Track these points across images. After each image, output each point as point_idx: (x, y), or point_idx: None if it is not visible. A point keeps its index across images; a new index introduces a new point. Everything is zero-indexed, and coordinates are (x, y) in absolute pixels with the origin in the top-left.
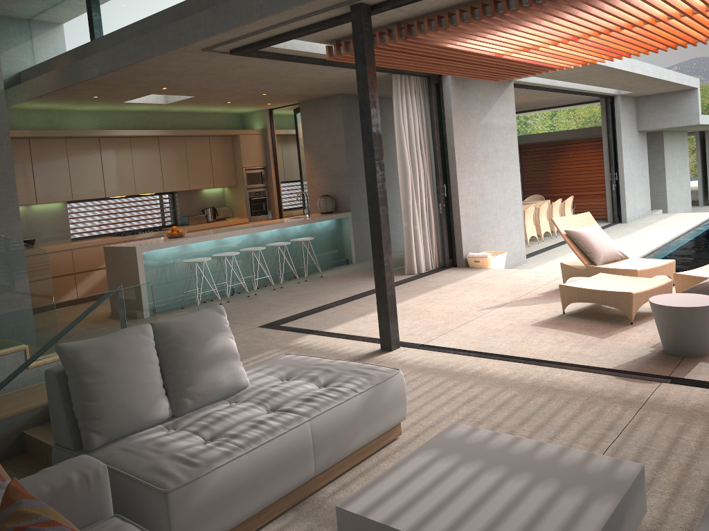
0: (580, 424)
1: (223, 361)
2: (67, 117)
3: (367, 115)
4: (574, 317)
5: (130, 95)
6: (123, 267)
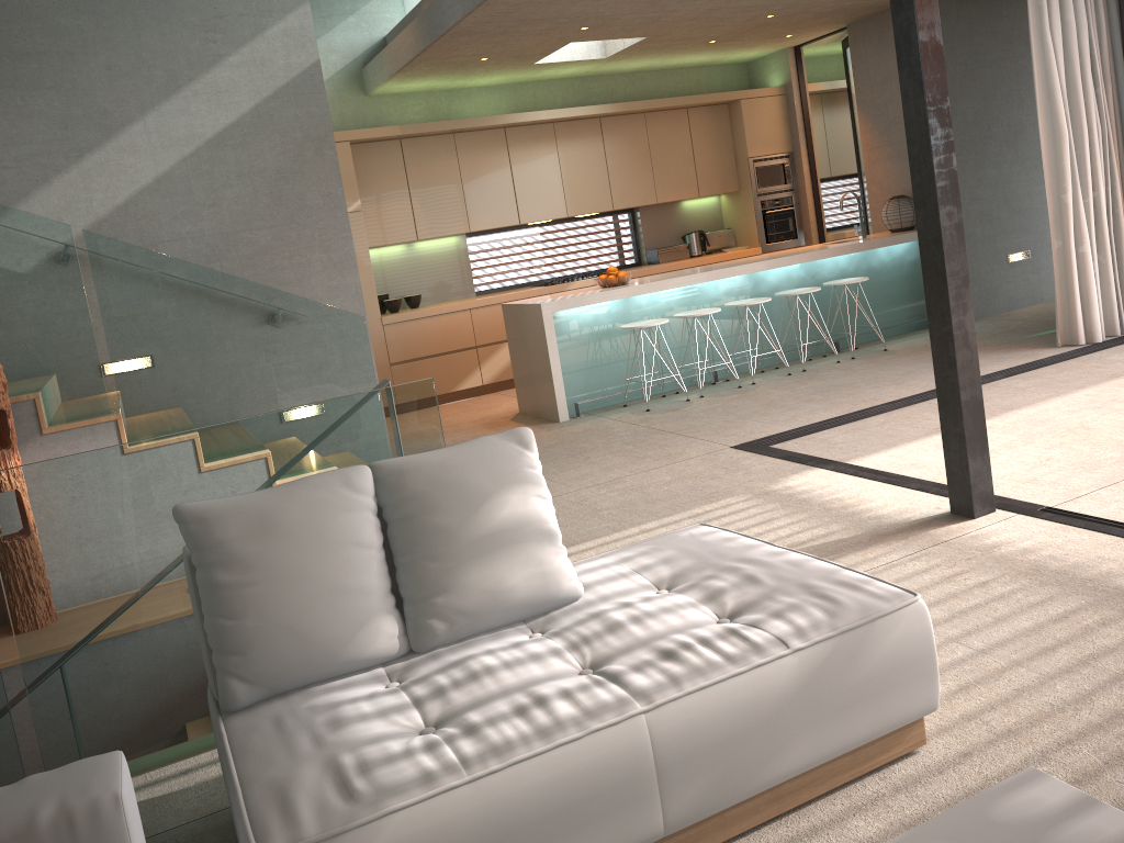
0: None
1: (517, 546)
2: (458, 99)
3: (906, 6)
4: None
5: (537, 50)
6: (528, 338)
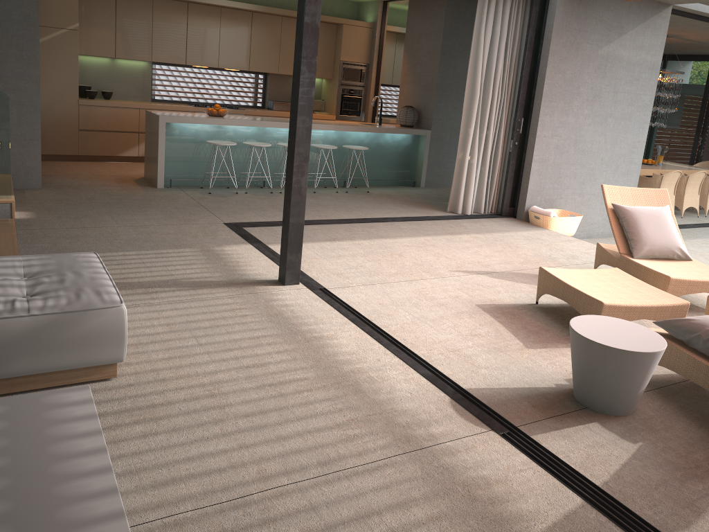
0: (302, 444)
1: None
2: None
3: (303, 0)
4: (541, 311)
5: None
6: (152, 134)
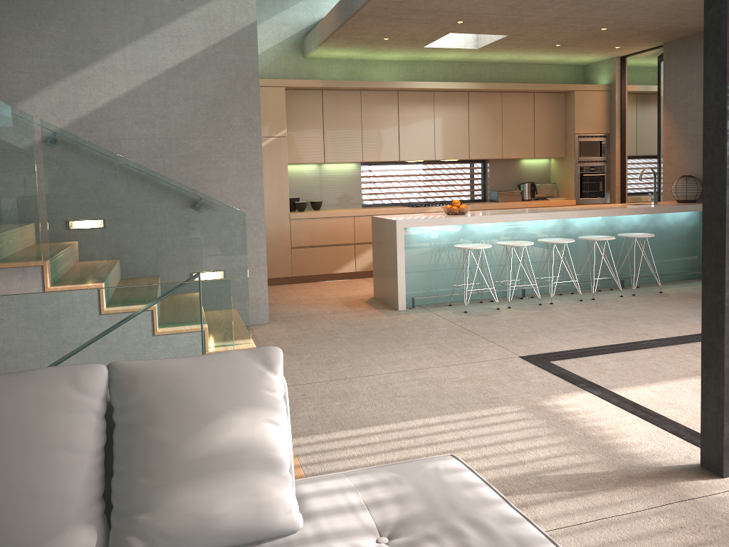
0: None
1: (235, 472)
2: (369, 67)
3: (719, 0)
4: None
5: (425, 36)
6: (385, 244)
